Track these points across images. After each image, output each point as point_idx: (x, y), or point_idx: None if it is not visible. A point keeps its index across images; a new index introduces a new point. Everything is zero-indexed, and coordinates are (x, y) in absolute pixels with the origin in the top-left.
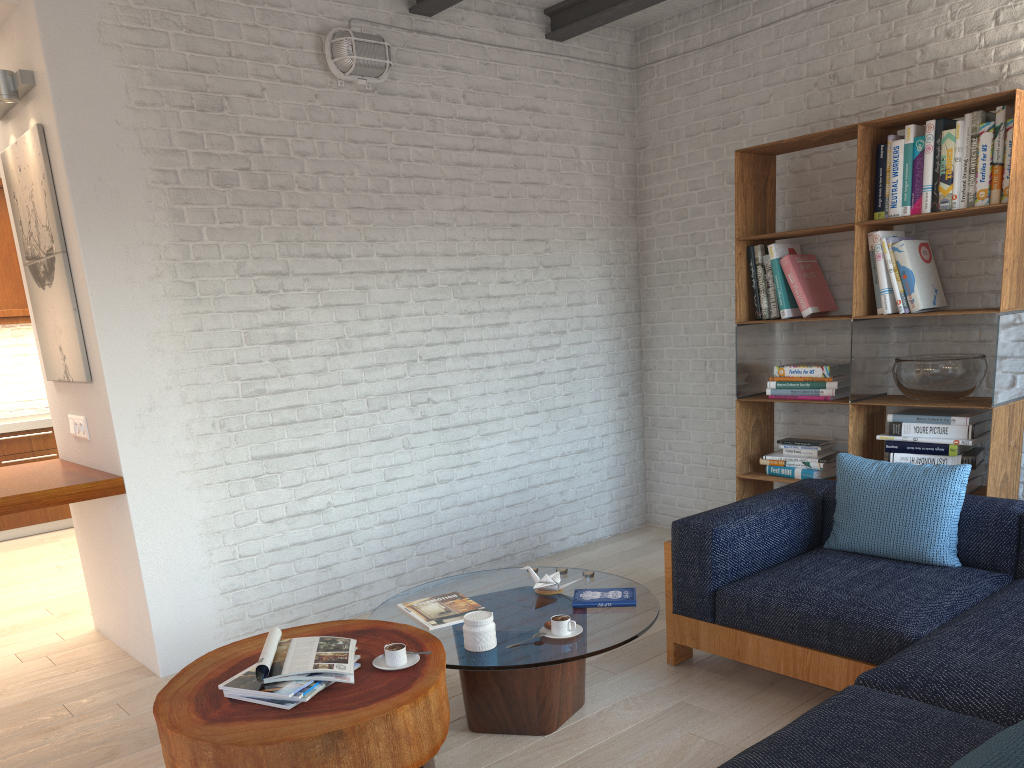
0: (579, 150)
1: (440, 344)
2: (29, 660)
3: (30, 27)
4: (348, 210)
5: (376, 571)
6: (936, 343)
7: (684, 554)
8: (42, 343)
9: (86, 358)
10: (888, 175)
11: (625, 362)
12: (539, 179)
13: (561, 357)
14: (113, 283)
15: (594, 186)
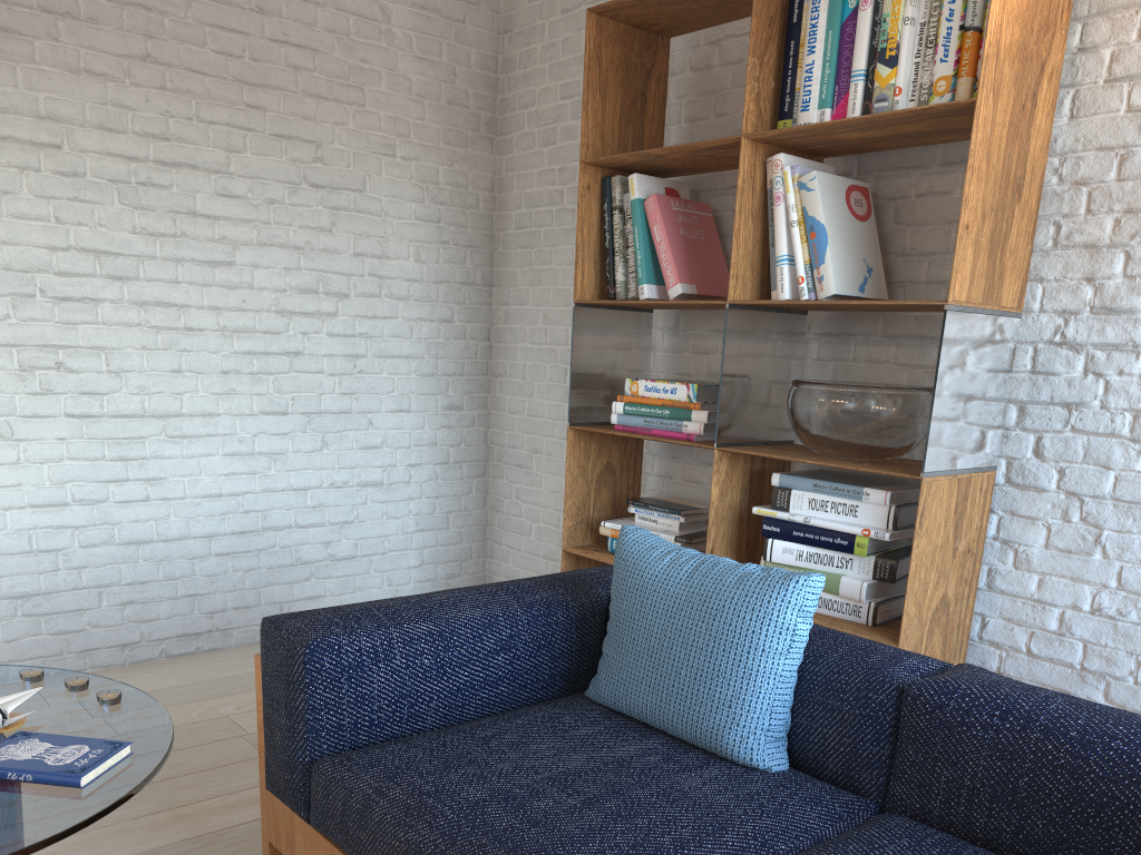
0: (390, 11)
1: (87, 276)
2: None
3: None
4: None
5: None
6: (873, 365)
7: (270, 684)
8: None
9: None
10: (802, 53)
11: (459, 359)
12: (308, 41)
13: (337, 334)
14: None
15: (416, 75)
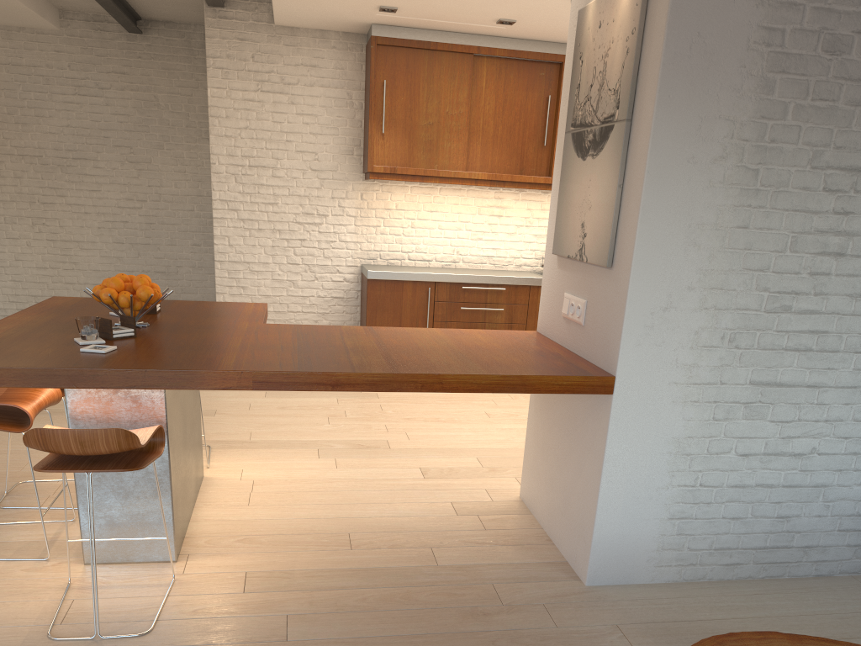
0: None
1: None
2: (462, 515)
3: None
4: None
5: (836, 535)
6: None
7: None
8: (559, 216)
9: (613, 241)
10: None
11: None
12: None
13: None
14: (673, 161)
15: None
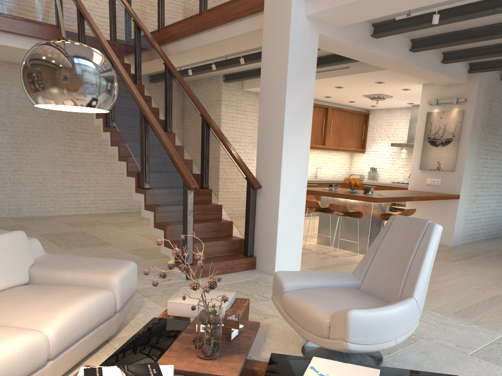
0: None
1: None
2: None
3: (472, 90)
4: (500, 135)
5: (480, 230)
6: None
7: None
8: (423, 160)
9: (455, 165)
10: None
11: None
12: None
13: None
14: (470, 148)
15: None
